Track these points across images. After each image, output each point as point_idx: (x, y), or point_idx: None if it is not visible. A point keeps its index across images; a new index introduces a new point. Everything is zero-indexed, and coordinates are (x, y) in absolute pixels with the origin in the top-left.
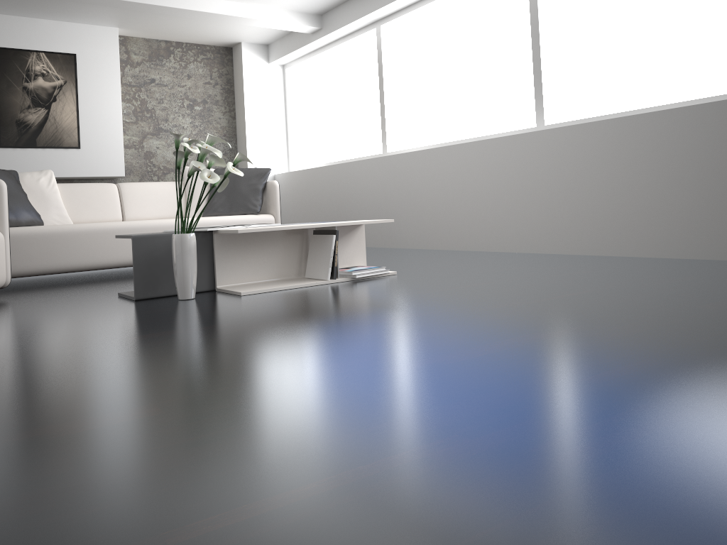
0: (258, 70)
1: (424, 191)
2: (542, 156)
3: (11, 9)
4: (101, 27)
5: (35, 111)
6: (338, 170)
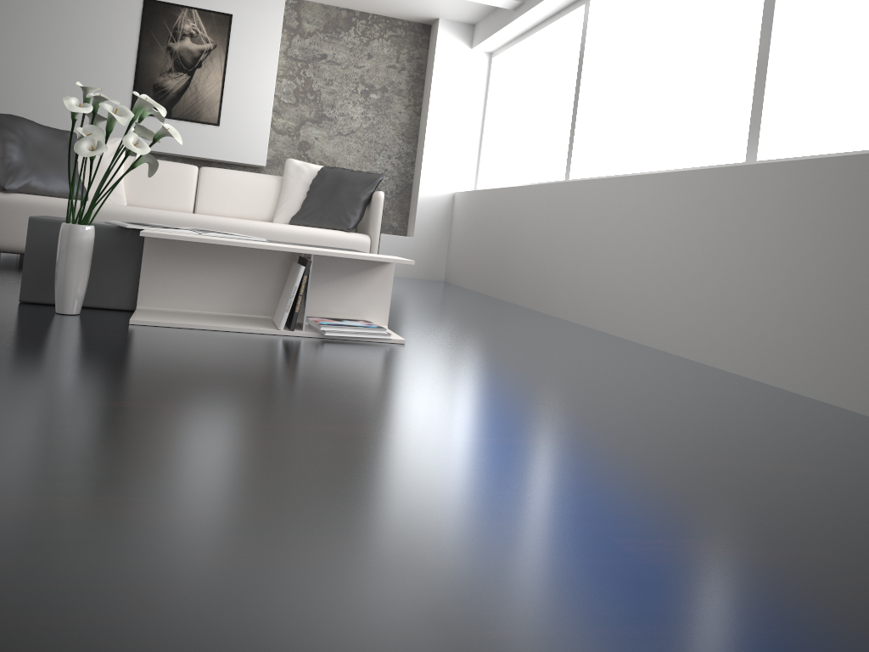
0: (455, 56)
1: (586, 240)
2: (730, 208)
3: None
4: None
5: (175, 76)
6: (509, 196)
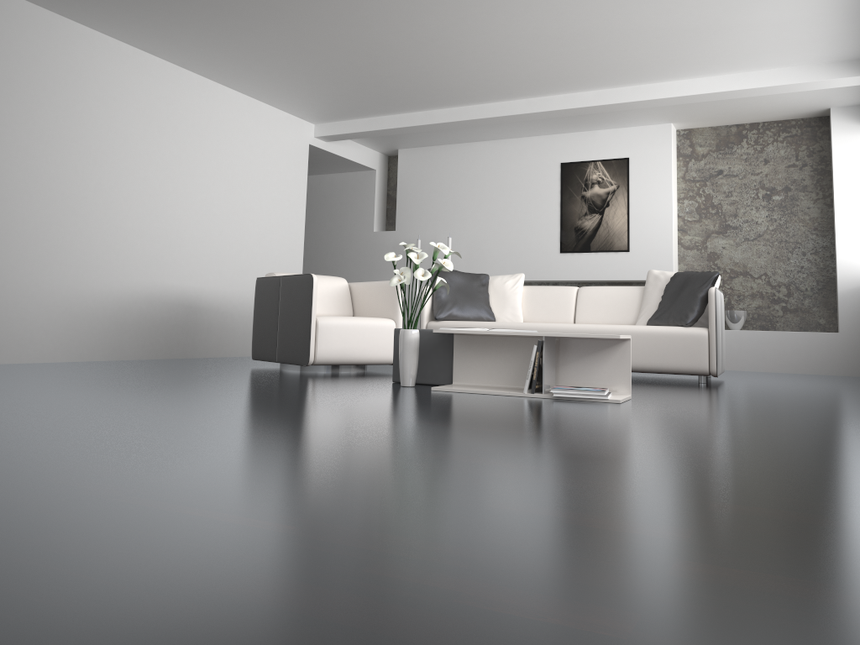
0: (856, 140)
1: None
2: None
3: (567, 128)
4: (654, 126)
5: (590, 218)
6: None
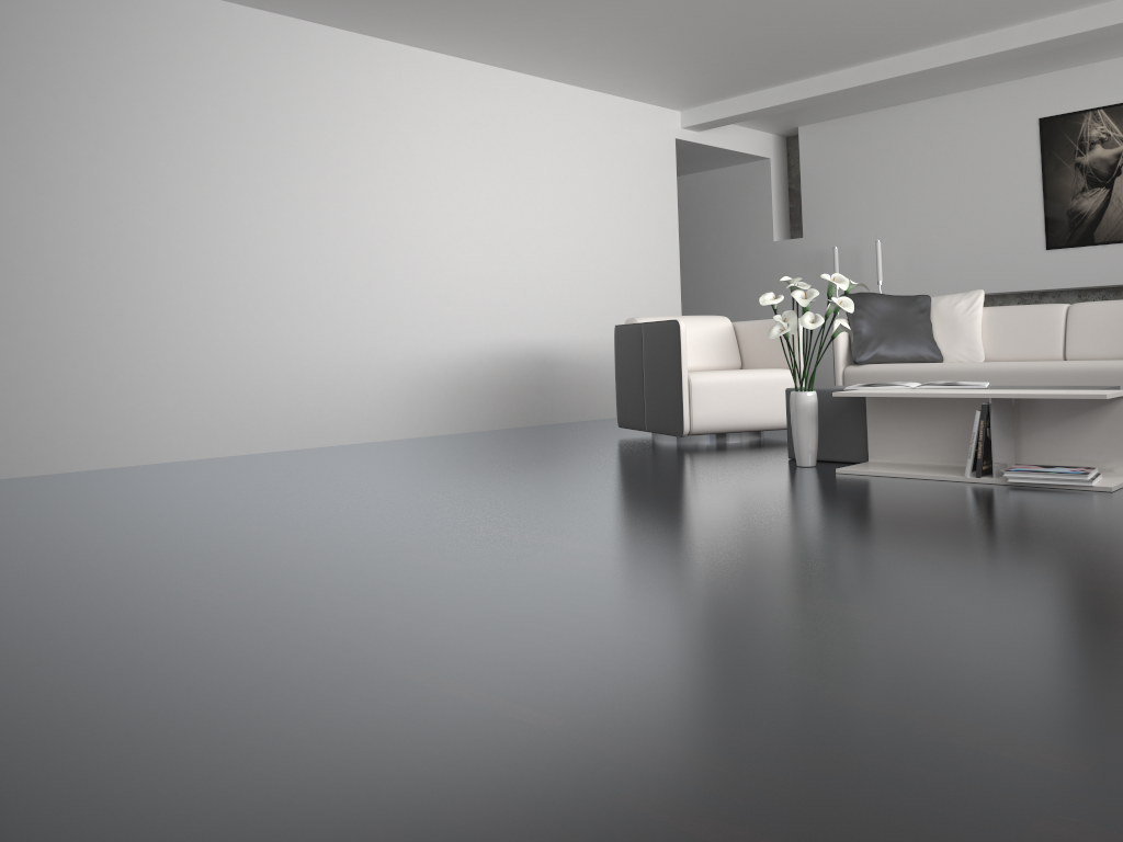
0: None
1: None
2: None
3: (1045, 66)
4: None
5: (1090, 194)
6: None
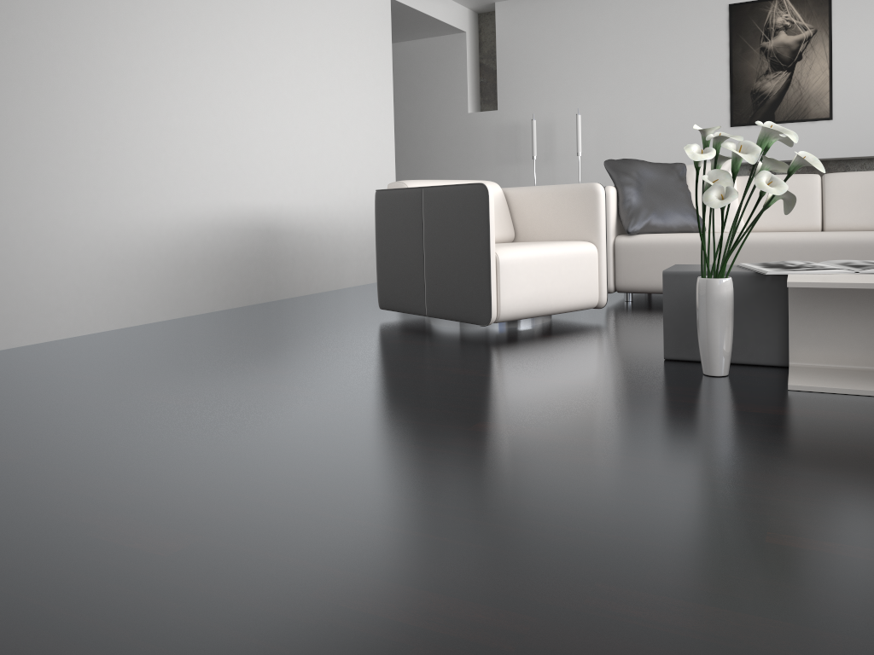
0: None
1: None
2: None
3: None
4: None
5: (773, 77)
6: None
